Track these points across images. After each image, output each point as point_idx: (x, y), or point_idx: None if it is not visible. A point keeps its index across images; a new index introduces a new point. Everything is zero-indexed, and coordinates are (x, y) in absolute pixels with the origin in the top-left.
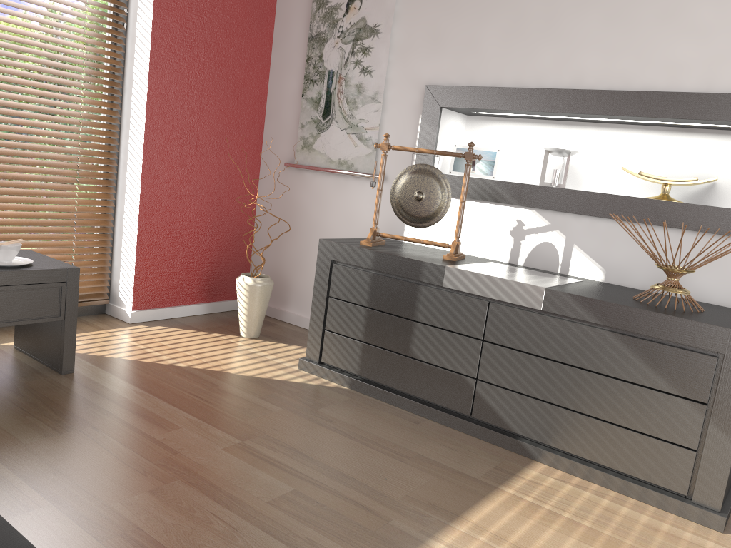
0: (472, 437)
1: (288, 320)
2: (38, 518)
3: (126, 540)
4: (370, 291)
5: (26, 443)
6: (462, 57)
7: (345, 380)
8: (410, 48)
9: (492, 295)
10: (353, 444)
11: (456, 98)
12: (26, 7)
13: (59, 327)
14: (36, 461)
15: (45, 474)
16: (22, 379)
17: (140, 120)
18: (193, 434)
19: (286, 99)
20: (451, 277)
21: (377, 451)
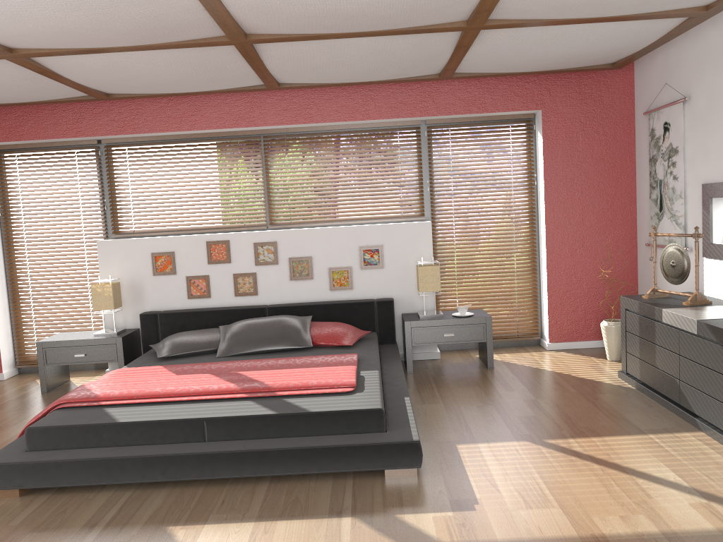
0: (677, 417)
1: None
2: (435, 405)
3: (455, 414)
4: (639, 326)
5: (450, 387)
6: (717, 162)
7: (633, 383)
8: (694, 159)
9: (679, 326)
10: (591, 408)
11: (716, 191)
12: (482, 191)
13: (485, 345)
14: (449, 392)
15: (448, 396)
16: (469, 369)
17: (544, 234)
18: (517, 393)
19: (644, 200)
20: (664, 315)
21: (601, 412)
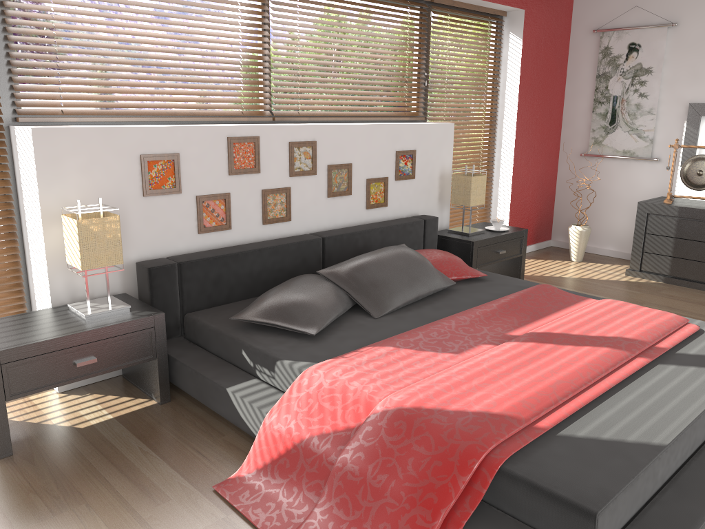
0: None
1: (586, 251)
2: None
3: None
4: (676, 228)
5: None
6: None
7: (660, 278)
8: (675, 80)
9: None
10: (693, 305)
11: None
12: (465, 91)
13: (517, 259)
14: None
15: None
16: None
17: (511, 142)
18: None
19: (578, 114)
20: None
21: None
